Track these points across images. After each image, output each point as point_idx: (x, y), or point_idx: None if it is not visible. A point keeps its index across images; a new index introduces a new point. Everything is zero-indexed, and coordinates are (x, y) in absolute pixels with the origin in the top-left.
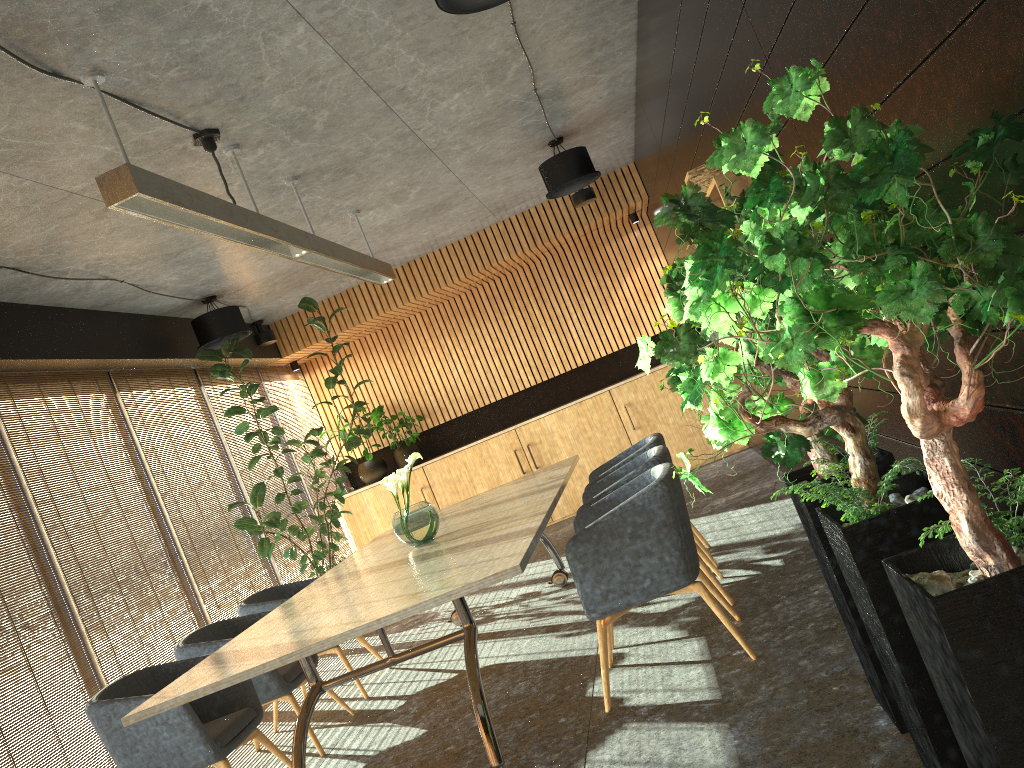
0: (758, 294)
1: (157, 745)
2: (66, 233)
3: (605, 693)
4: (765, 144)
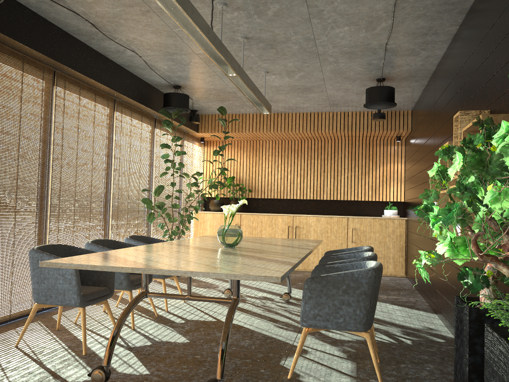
0: None
1: (54, 285)
2: (123, 16)
3: (291, 368)
4: None
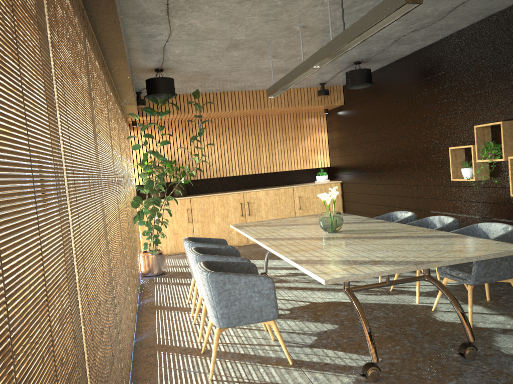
0: None
1: (248, 304)
2: (217, 2)
3: (470, 319)
4: None
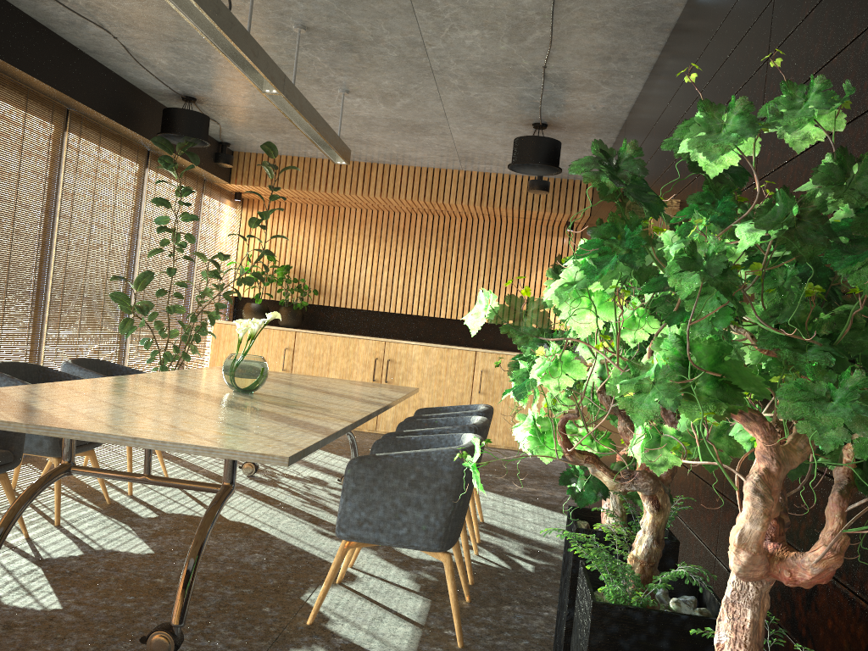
0: (640, 317)
1: None
2: None
3: (315, 607)
4: (748, 135)
